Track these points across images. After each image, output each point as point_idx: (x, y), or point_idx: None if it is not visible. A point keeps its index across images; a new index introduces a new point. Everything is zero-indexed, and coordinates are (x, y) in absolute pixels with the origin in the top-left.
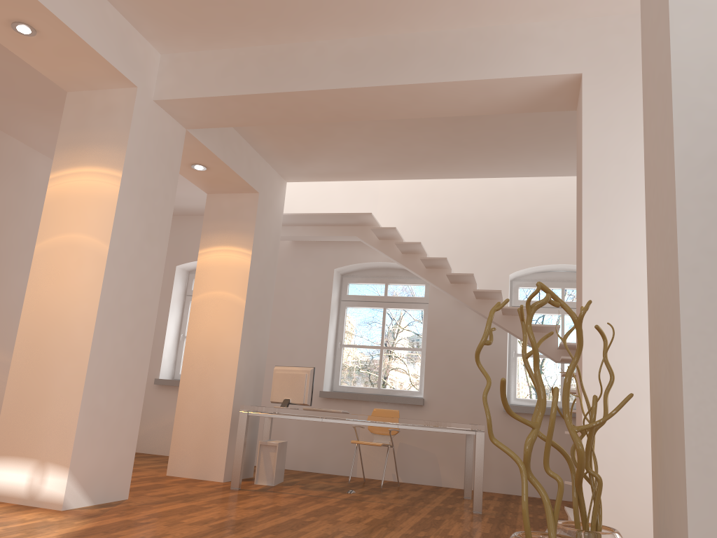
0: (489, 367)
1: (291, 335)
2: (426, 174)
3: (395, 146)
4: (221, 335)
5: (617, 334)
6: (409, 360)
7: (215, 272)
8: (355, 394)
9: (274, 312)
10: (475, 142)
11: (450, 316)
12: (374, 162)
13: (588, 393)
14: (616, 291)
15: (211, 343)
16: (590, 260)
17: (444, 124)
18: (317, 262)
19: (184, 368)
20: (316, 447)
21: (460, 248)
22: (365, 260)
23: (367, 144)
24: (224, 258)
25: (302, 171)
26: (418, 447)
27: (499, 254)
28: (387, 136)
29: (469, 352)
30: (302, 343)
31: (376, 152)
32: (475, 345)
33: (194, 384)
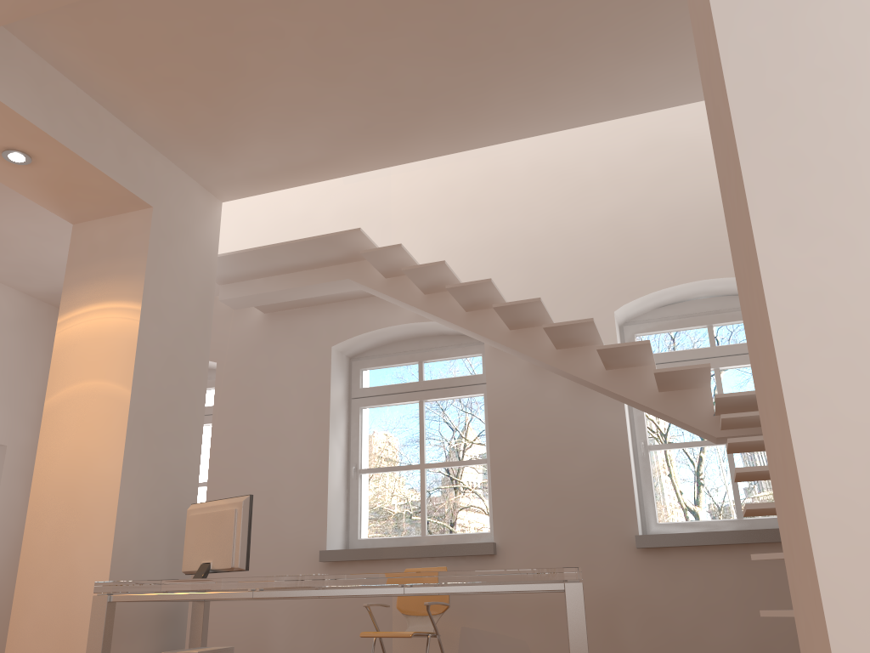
0: (600, 472)
1: (271, 462)
2: (439, 144)
3: (362, 79)
4: (91, 459)
5: (859, 179)
6: (486, 491)
7: (82, 350)
8: (378, 549)
9: (242, 429)
10: (498, 43)
11: (524, 394)
12: (343, 129)
13: (801, 373)
14: (830, 63)
15: (73, 476)
16: (736, 8)
17: (430, 1)
18: (305, 340)
19: (28, 527)
20: (321, 651)
21: (528, 282)
22: (379, 326)
23: (313, 84)
24: (97, 323)
25: (236, 173)
26: (494, 632)
27: (593, 281)
28: (339, 54)
29: (563, 450)
30: (289, 474)
31: (336, 102)
32: (573, 438)
33: (44, 556)
